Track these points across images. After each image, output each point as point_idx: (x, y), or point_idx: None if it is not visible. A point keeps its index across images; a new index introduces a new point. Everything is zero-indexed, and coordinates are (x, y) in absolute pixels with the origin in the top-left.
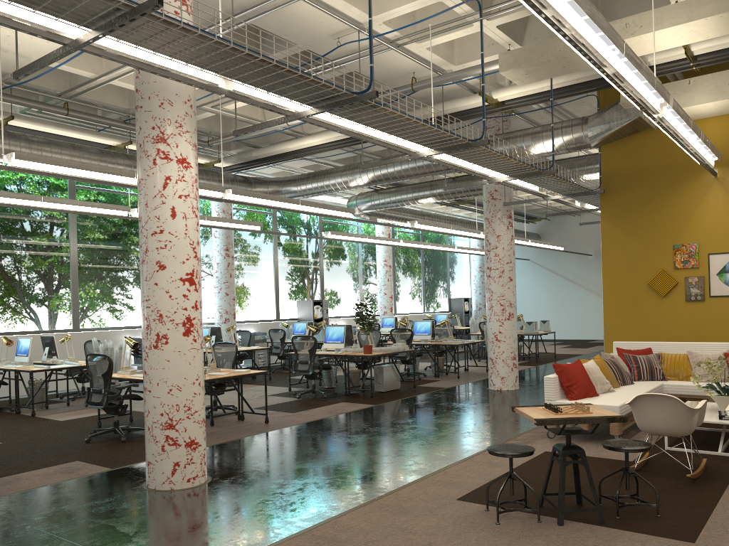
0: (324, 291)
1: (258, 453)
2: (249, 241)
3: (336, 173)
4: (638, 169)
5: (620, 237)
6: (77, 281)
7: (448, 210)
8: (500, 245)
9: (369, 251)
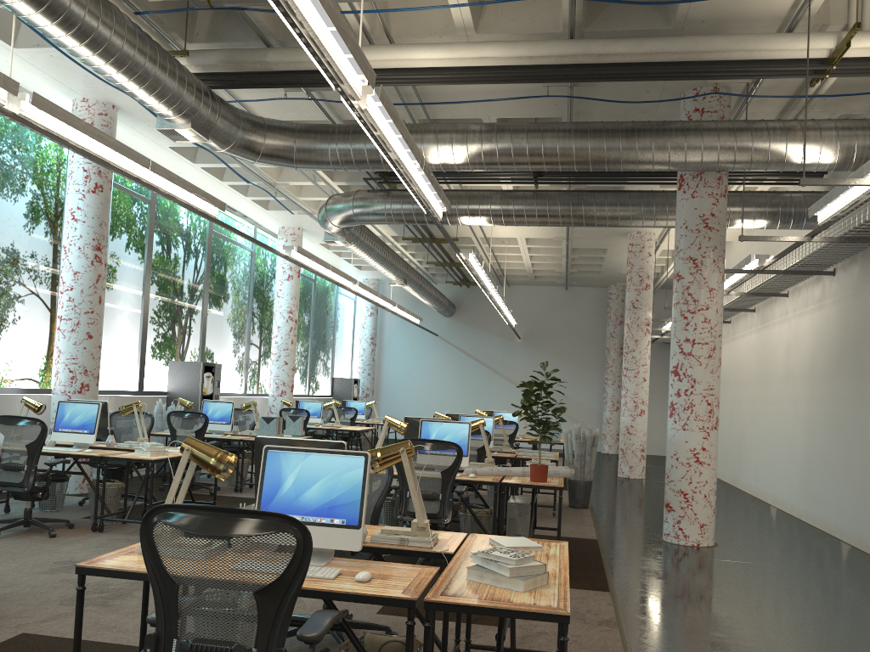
0: (205, 350)
1: None
2: (112, 242)
3: (426, 134)
4: None
5: None
6: None
7: None
8: (712, 305)
9: (261, 294)
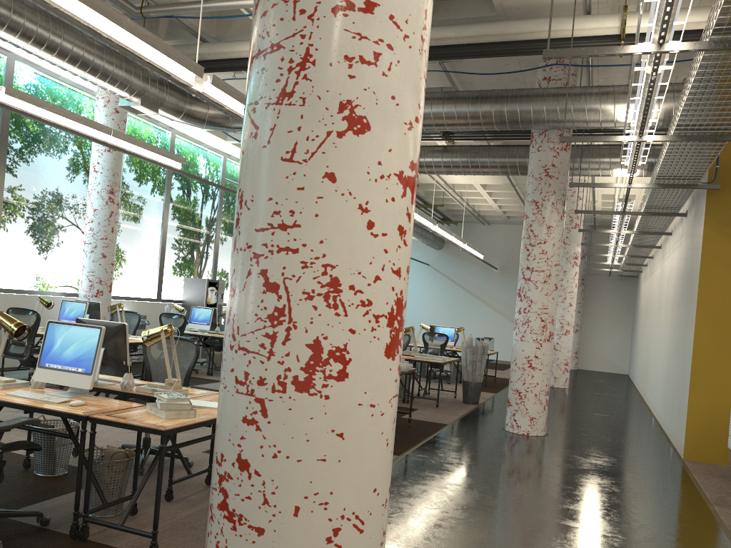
0: (217, 270)
1: None
2: (135, 188)
3: None
4: None
5: (729, 250)
6: None
7: None
8: (549, 240)
9: None
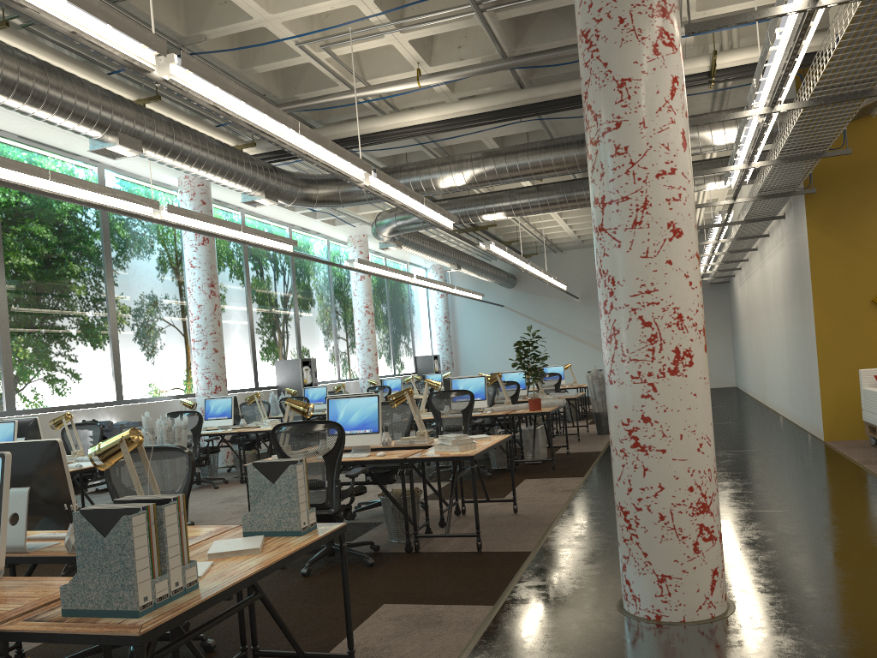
0: (301, 348)
1: None
2: (219, 276)
3: (432, 168)
4: (852, 165)
5: (833, 246)
6: (9, 333)
7: None
8: None
9: (340, 295)
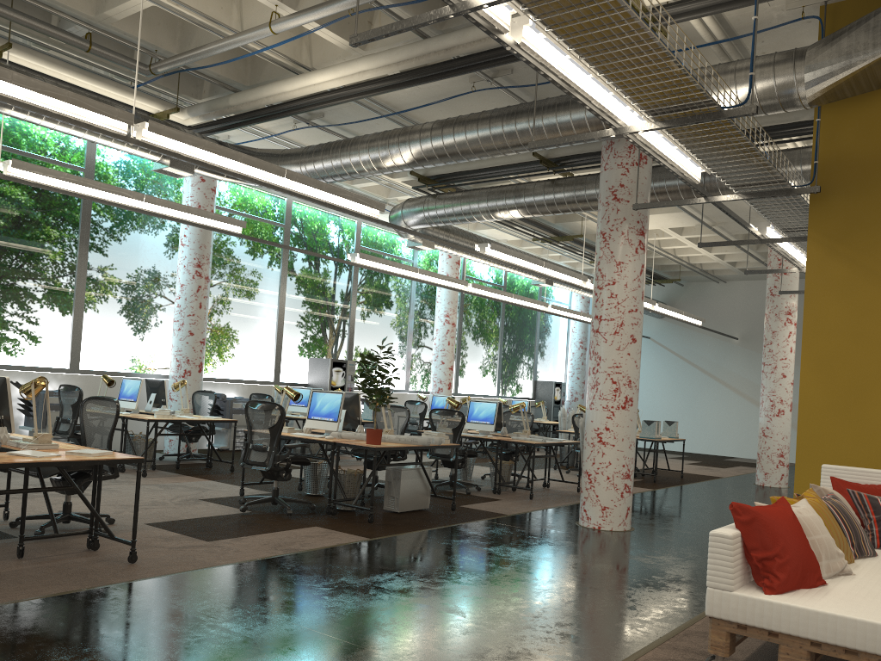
0: (353, 350)
1: (19, 652)
2: (243, 261)
3: (361, 144)
4: None
5: (842, 274)
6: None
7: (543, 255)
8: (620, 279)
9: (426, 300)
